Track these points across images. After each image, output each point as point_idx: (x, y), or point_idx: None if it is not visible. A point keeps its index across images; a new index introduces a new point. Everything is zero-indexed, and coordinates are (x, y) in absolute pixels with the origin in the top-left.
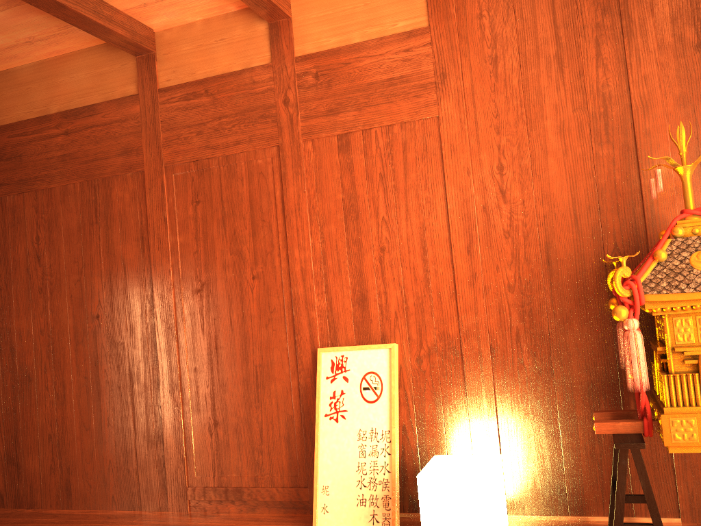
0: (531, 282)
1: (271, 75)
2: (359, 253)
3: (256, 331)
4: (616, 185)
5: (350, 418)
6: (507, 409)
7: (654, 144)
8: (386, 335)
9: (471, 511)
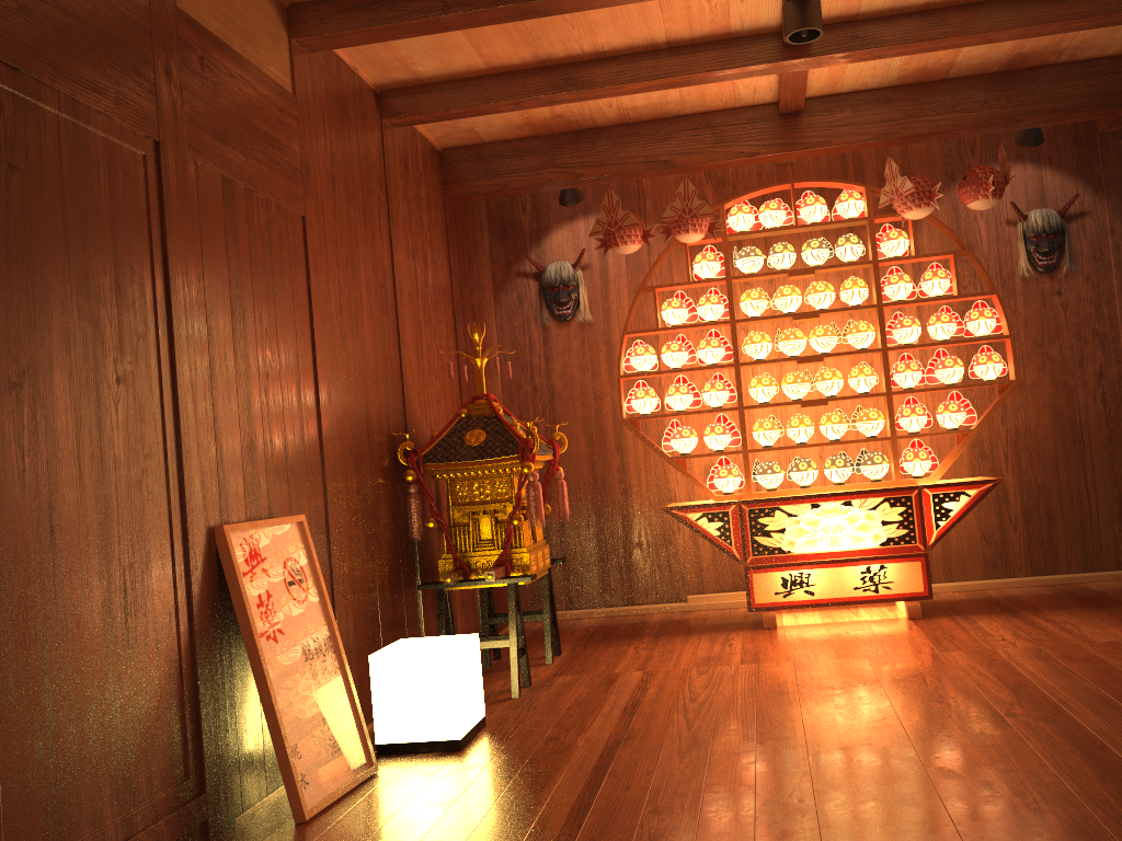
0: (361, 447)
1: (147, 6)
2: (247, 374)
3: (124, 494)
4: (392, 360)
5: (289, 630)
6: (354, 599)
7: (405, 330)
8: (274, 505)
9: (474, 676)
